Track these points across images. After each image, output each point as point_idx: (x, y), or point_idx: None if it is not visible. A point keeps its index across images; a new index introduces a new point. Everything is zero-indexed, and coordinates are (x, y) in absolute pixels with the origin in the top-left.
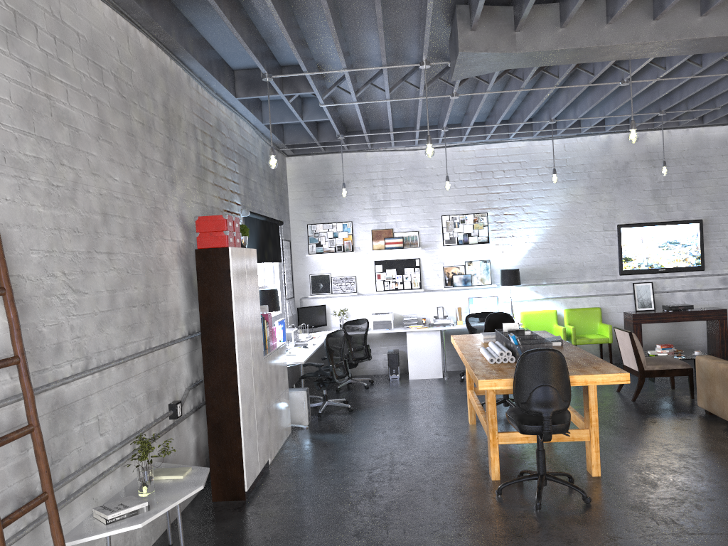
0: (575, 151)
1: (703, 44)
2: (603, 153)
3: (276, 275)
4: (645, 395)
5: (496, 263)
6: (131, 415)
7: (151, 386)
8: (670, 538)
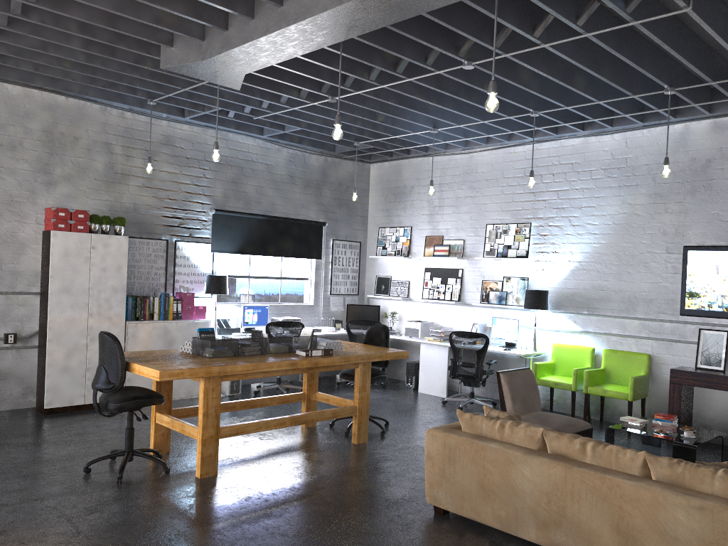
0: (639, 147)
1: (339, 22)
2: (677, 148)
3: (313, 270)
4: None
5: (535, 282)
6: None
7: None
8: (52, 515)
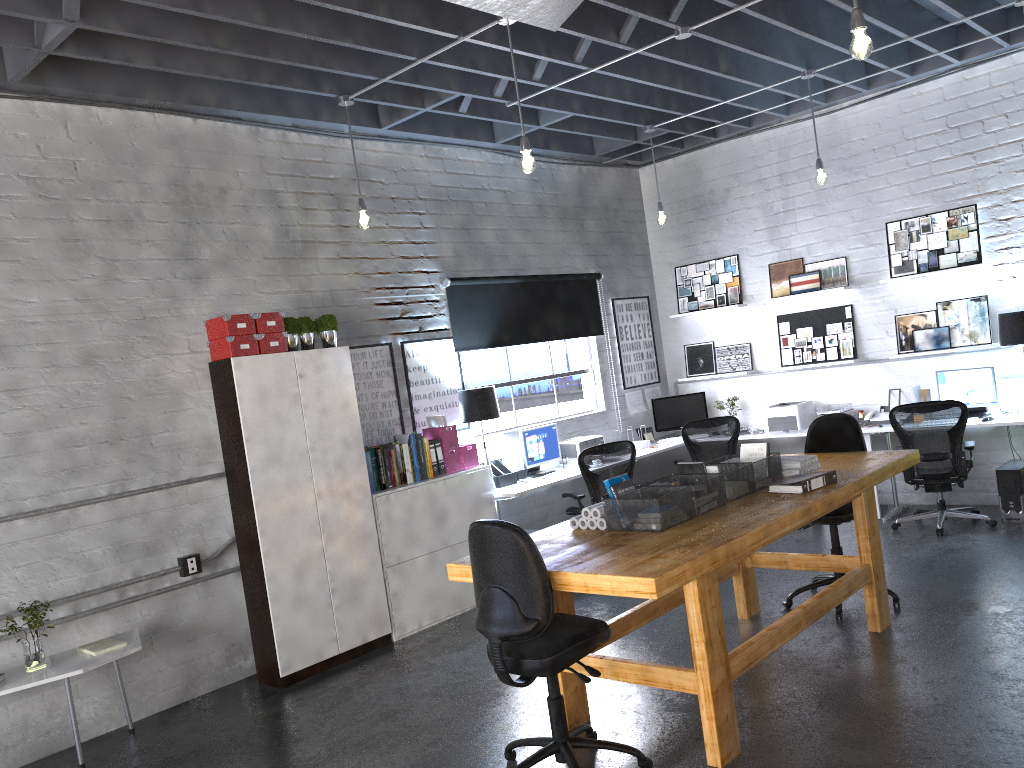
0: None
1: None
2: None
3: (594, 355)
4: None
5: (1001, 300)
6: (68, 574)
7: (128, 537)
8: None
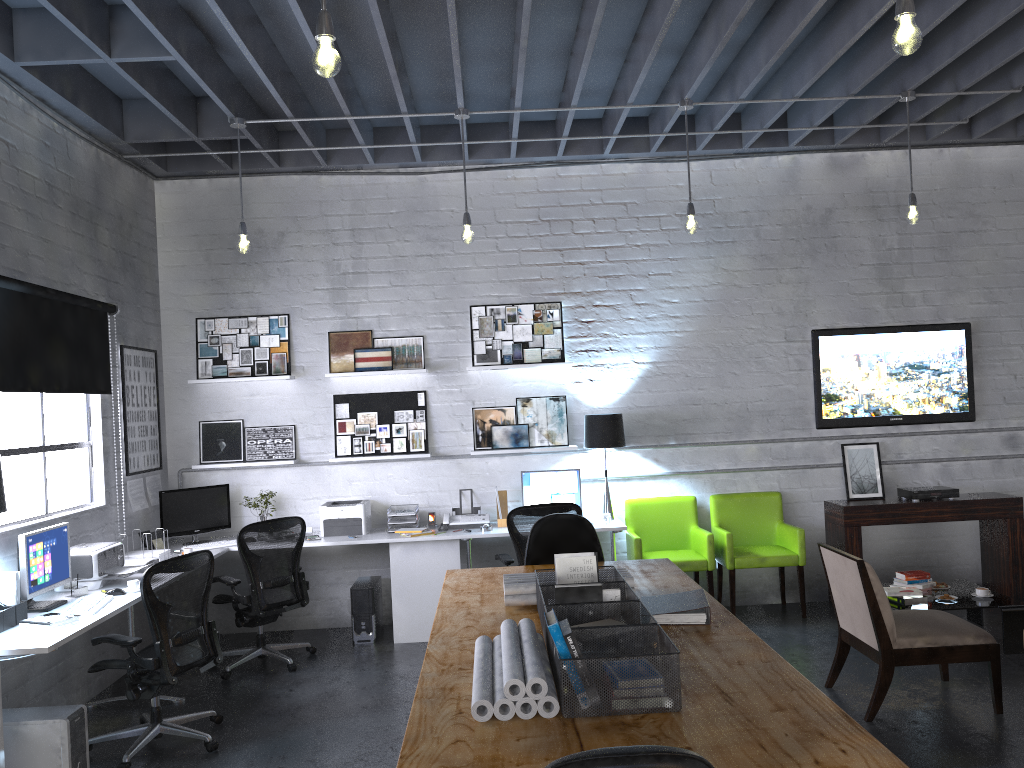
0: (731, 185)
1: None
2: (785, 190)
3: (96, 422)
4: (891, 701)
5: (578, 402)
6: None
7: None
8: None
